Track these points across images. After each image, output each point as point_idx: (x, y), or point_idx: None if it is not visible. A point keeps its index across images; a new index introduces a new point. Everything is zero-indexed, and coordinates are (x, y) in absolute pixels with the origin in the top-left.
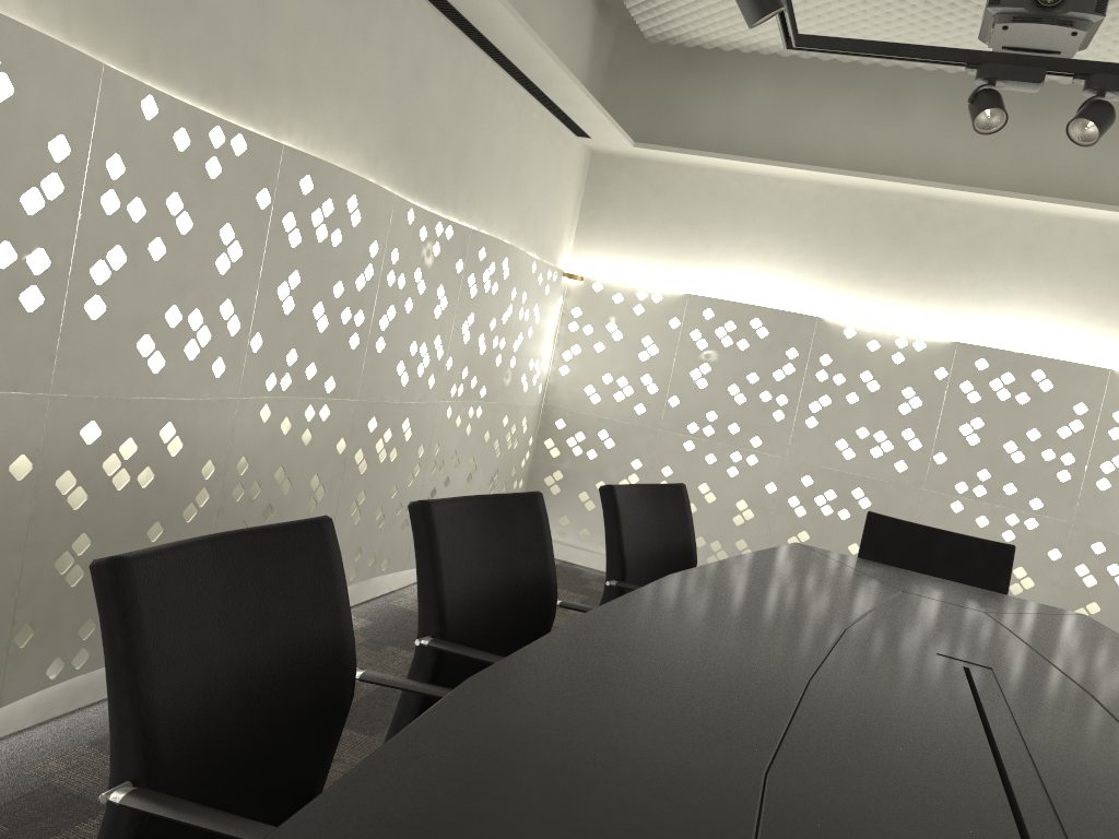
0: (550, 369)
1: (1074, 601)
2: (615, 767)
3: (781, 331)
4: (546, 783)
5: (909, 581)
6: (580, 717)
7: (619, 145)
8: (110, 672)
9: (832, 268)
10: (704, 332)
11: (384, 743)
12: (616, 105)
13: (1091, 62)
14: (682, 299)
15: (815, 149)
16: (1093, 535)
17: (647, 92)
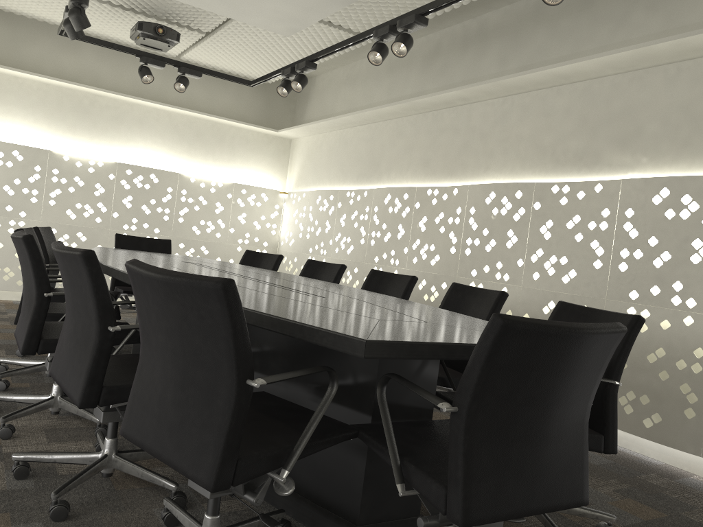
0: None
1: None
2: None
3: (31, 157)
4: None
5: (147, 252)
6: None
7: None
8: (35, 265)
9: (51, 125)
10: None
11: (16, 318)
12: None
13: (180, 62)
14: None
15: (35, 63)
16: (179, 241)
17: None
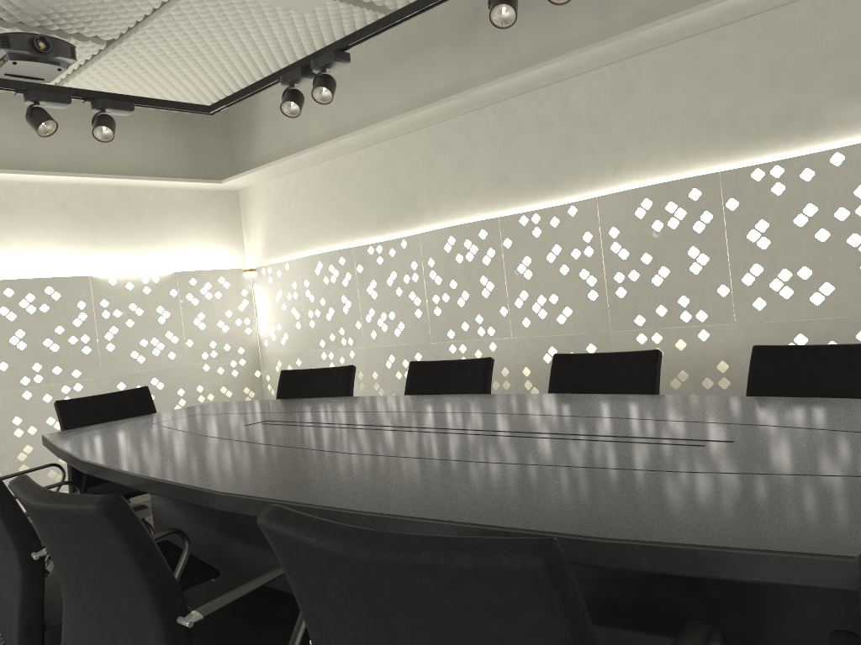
0: None
1: None
2: (333, 470)
3: None
4: (342, 479)
5: (139, 421)
6: (280, 475)
7: None
8: (144, 563)
9: None
10: None
11: None
12: None
13: (93, 91)
14: None
15: None
16: (116, 380)
17: None
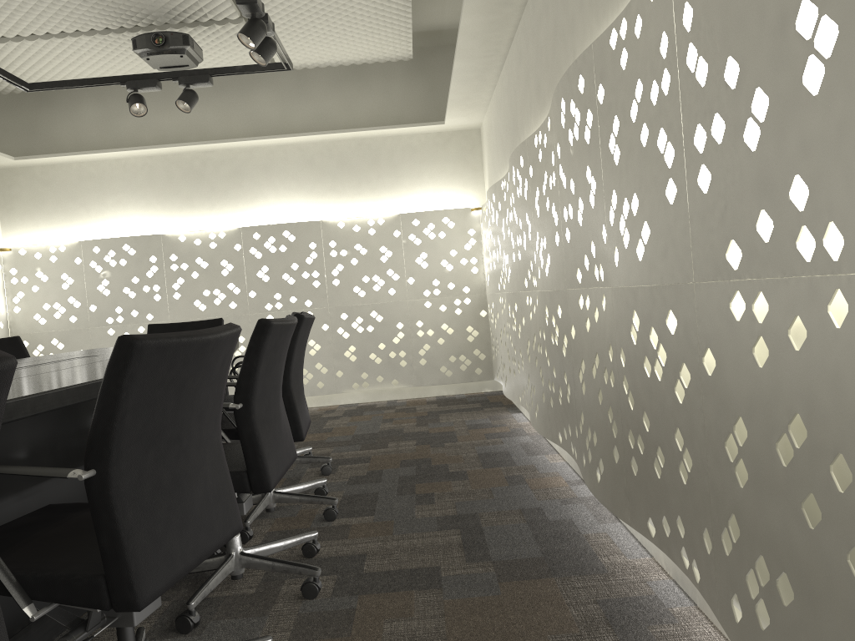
0: (8, 312)
1: (342, 348)
2: None
3: (143, 248)
4: None
5: None
6: None
7: (5, 161)
8: None
9: (165, 204)
10: (98, 261)
11: None
12: (2, 136)
13: (177, 71)
14: (78, 245)
15: (133, 137)
16: (340, 310)
17: (19, 124)
